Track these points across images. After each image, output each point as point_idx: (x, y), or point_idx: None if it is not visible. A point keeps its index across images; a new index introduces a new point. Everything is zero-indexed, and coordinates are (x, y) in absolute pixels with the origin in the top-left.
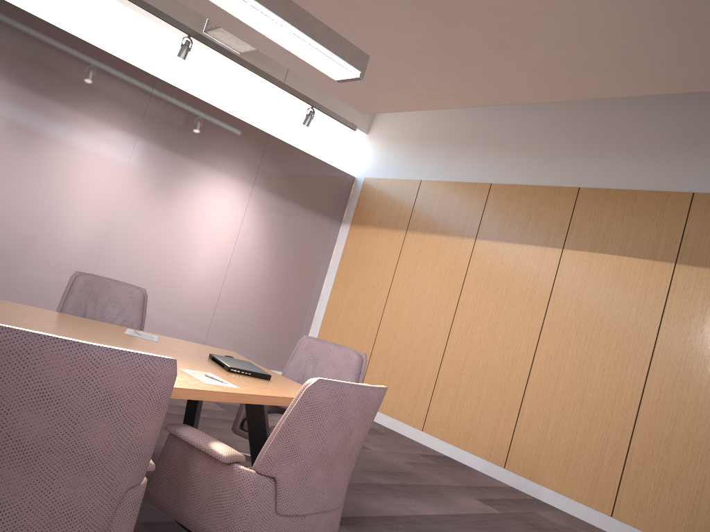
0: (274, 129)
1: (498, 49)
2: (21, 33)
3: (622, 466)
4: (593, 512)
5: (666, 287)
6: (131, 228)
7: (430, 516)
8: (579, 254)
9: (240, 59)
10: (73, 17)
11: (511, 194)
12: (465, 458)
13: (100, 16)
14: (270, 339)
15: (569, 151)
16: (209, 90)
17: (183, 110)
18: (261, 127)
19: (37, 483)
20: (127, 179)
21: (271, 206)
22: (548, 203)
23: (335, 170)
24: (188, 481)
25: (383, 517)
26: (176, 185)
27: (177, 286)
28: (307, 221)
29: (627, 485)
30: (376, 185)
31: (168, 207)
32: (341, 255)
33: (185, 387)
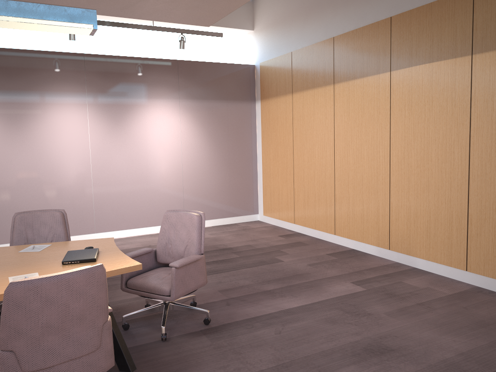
0: (184, 54)
1: None
2: None
3: (466, 231)
4: (453, 270)
5: (469, 78)
6: (106, 157)
7: (292, 308)
8: (402, 72)
9: (114, 22)
10: (19, 36)
11: (347, 40)
12: (364, 248)
13: None
14: (230, 197)
15: None
16: (127, 46)
17: (110, 68)
18: (174, 56)
19: None
20: (91, 127)
21: (197, 108)
22: (373, 38)
23: (237, 66)
24: None
25: (248, 319)
26: (125, 119)
27: (151, 183)
28: (228, 109)
29: (472, 244)
30: (267, 66)
31: (125, 135)
32: (261, 124)
33: None
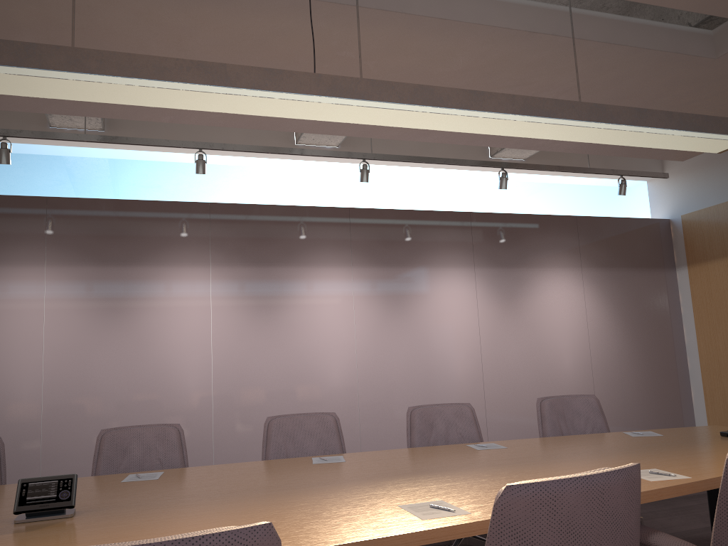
0: (574, 210)
1: None
2: (368, 226)
3: None
4: None
5: None
6: (498, 347)
7: None
8: None
9: (547, 166)
10: (391, 196)
11: None
12: None
13: (408, 185)
14: (656, 407)
15: None
16: (508, 202)
17: (499, 229)
18: (562, 213)
19: None
20: (480, 306)
21: (604, 279)
22: None
23: (648, 221)
24: None
25: None
26: (519, 295)
27: (554, 385)
28: (642, 280)
29: None
30: (698, 218)
31: (519, 317)
32: (691, 300)
33: None
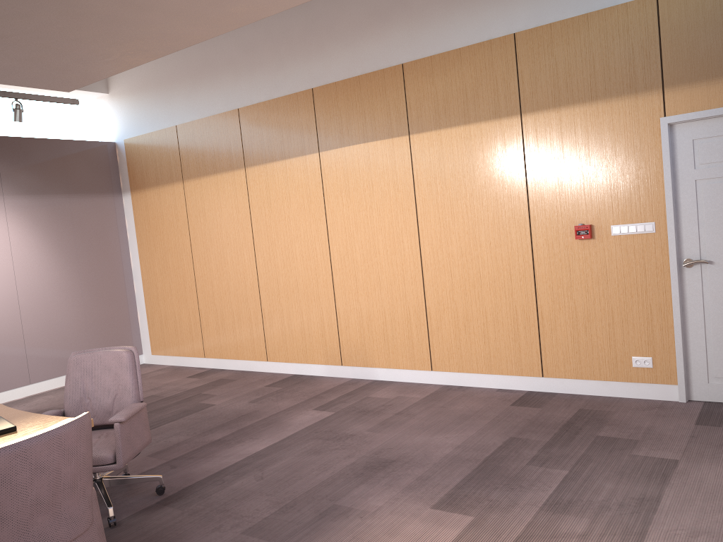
0: (1, 127)
1: (134, 8)
2: None
3: (426, 326)
4: (418, 372)
5: (409, 159)
6: None
7: (261, 451)
8: (333, 153)
9: None
10: None
11: (259, 113)
12: (310, 370)
13: None
14: (99, 335)
15: (292, 55)
16: None
17: None
18: None
19: None
20: None
21: (34, 208)
22: (292, 112)
23: (90, 144)
24: None
25: (212, 475)
26: None
27: None
28: (83, 206)
29: (434, 340)
30: (137, 144)
31: None
32: (135, 226)
33: None
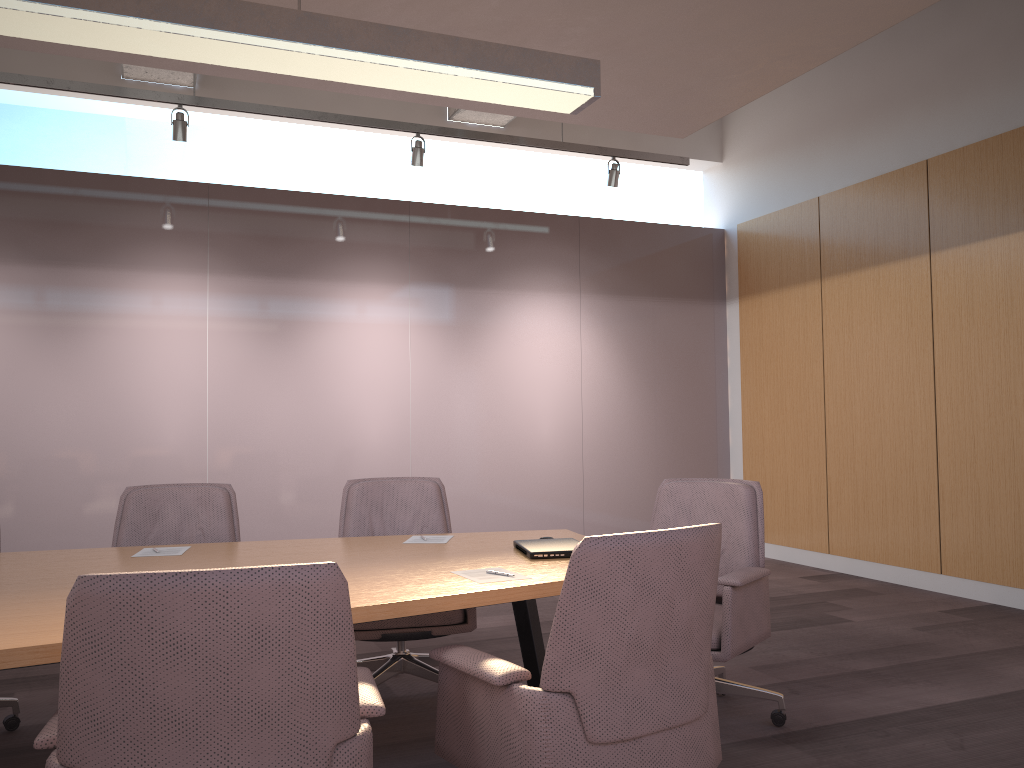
0: (586, 208)
1: None
2: (239, 214)
3: None
4: None
5: None
6: (439, 404)
7: (951, 705)
8: None
9: (493, 135)
10: (292, 170)
11: (964, 163)
12: None
13: (321, 155)
14: None
15: None
16: (482, 191)
17: (455, 230)
18: (567, 212)
19: (208, 757)
20: (415, 342)
21: (614, 312)
22: None
23: (691, 230)
24: (472, 720)
25: (864, 720)
26: (478, 330)
27: (521, 461)
28: (673, 315)
29: None
30: (756, 229)
31: (476, 361)
32: (739, 348)
33: (441, 595)
